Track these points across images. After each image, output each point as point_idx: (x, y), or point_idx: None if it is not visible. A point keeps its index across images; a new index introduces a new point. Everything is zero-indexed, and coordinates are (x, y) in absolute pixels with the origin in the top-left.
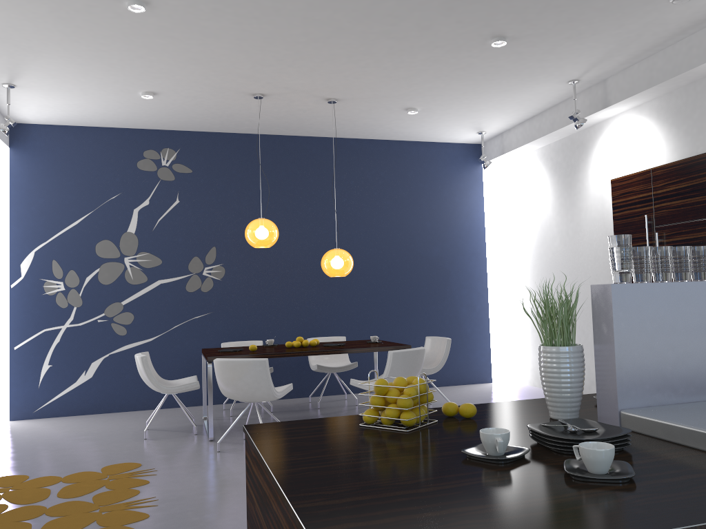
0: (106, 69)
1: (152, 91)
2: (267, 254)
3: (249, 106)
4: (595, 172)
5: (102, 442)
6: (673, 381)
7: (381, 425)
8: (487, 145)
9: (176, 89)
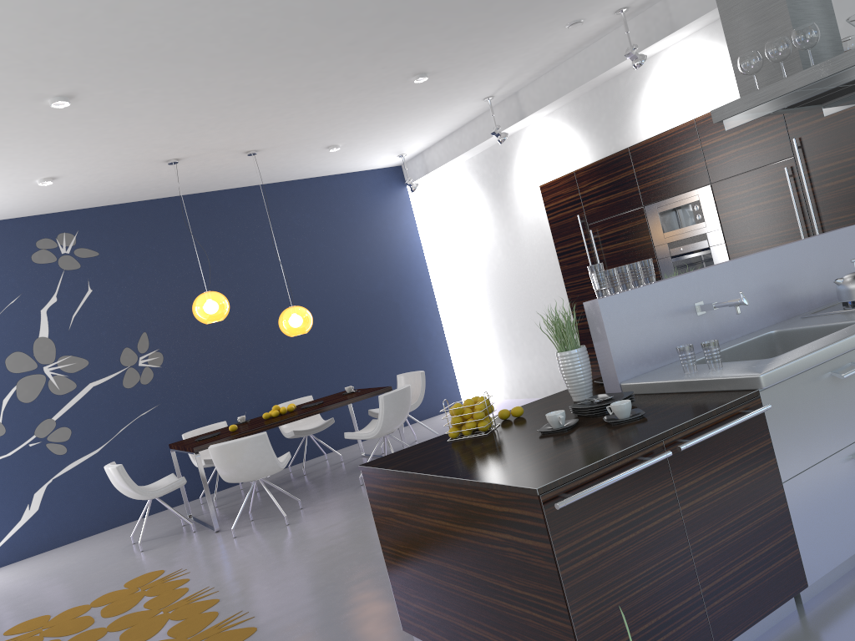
0: (4, 164)
1: (52, 176)
2: (205, 327)
3: (160, 172)
4: (523, 180)
5: (95, 568)
6: (647, 355)
7: (463, 436)
8: (408, 166)
9: (81, 169)
